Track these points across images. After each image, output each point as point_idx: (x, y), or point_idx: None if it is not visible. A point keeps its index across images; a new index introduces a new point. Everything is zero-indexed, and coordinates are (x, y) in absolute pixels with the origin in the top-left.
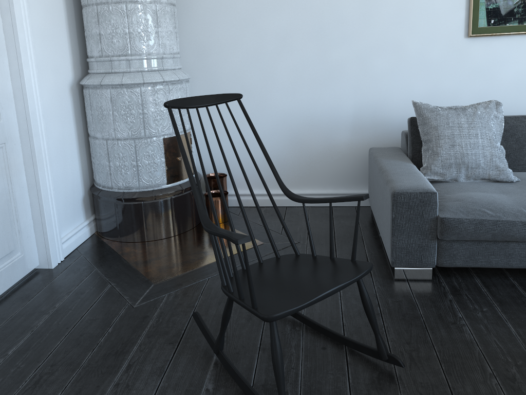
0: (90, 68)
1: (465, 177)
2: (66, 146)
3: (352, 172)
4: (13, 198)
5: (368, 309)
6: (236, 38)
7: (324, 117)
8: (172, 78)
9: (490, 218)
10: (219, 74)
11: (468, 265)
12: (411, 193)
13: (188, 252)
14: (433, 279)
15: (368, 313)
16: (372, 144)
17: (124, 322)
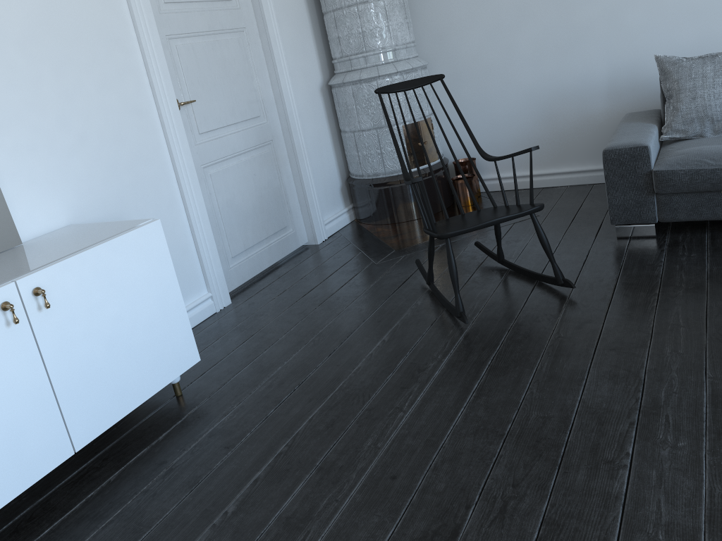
0: (335, 69)
1: (712, 132)
2: (321, 141)
3: None
4: (282, 185)
5: (542, 242)
6: (472, 16)
7: (575, 86)
8: (405, 68)
9: (708, 168)
10: (458, 56)
11: (692, 218)
12: (621, 149)
13: None
14: (659, 236)
15: (542, 245)
16: (634, 110)
17: (366, 272)
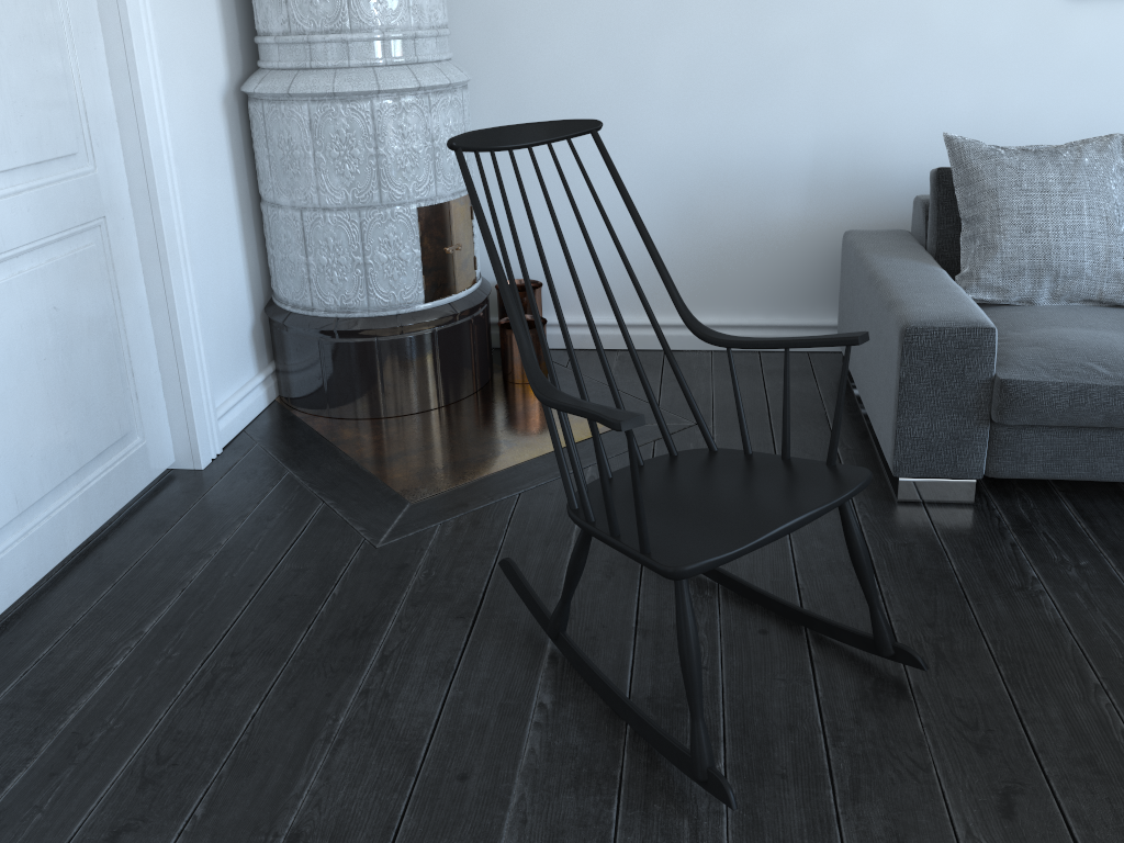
0: (262, 58)
1: (1050, 297)
2: (218, 223)
3: (803, 280)
4: (123, 329)
5: (858, 559)
6: None
7: (750, 165)
8: (437, 82)
9: (1104, 383)
10: (527, 70)
11: (1050, 475)
12: (943, 330)
13: (472, 440)
14: (976, 501)
15: (858, 566)
16: (849, 224)
17: (362, 575)
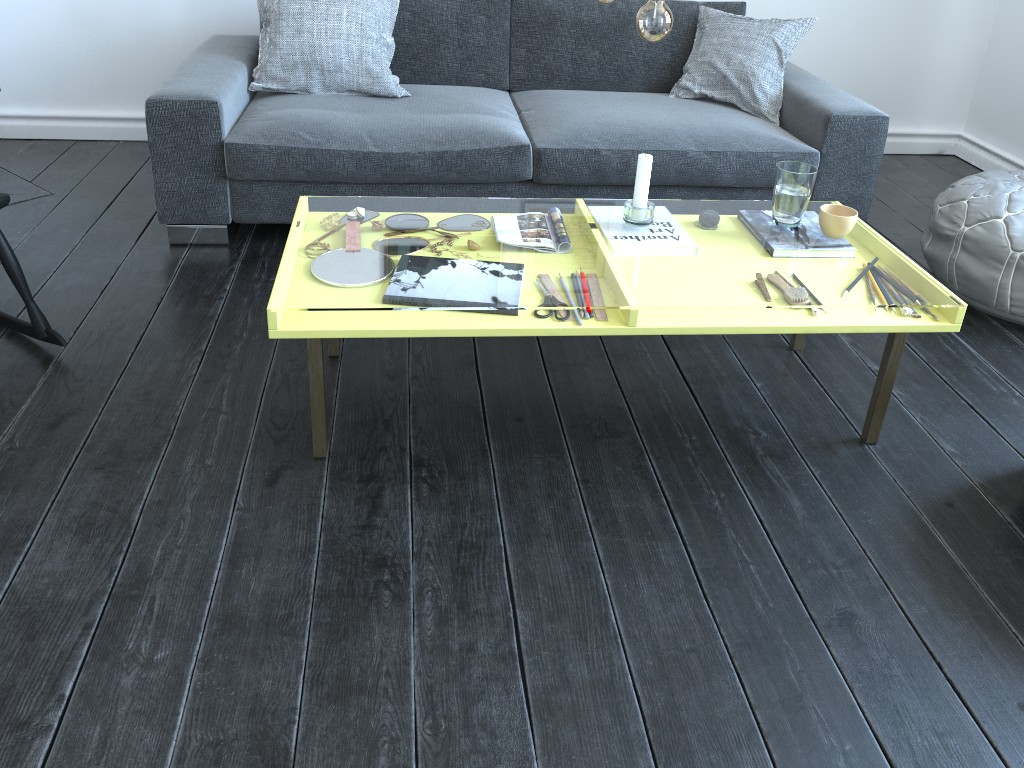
0: None
1: (323, 87)
2: None
3: None
4: None
5: (6, 265)
6: None
7: None
8: None
9: (304, 146)
10: None
11: (280, 220)
12: (176, 102)
13: None
14: (234, 243)
15: (7, 271)
16: (227, 31)
17: None
